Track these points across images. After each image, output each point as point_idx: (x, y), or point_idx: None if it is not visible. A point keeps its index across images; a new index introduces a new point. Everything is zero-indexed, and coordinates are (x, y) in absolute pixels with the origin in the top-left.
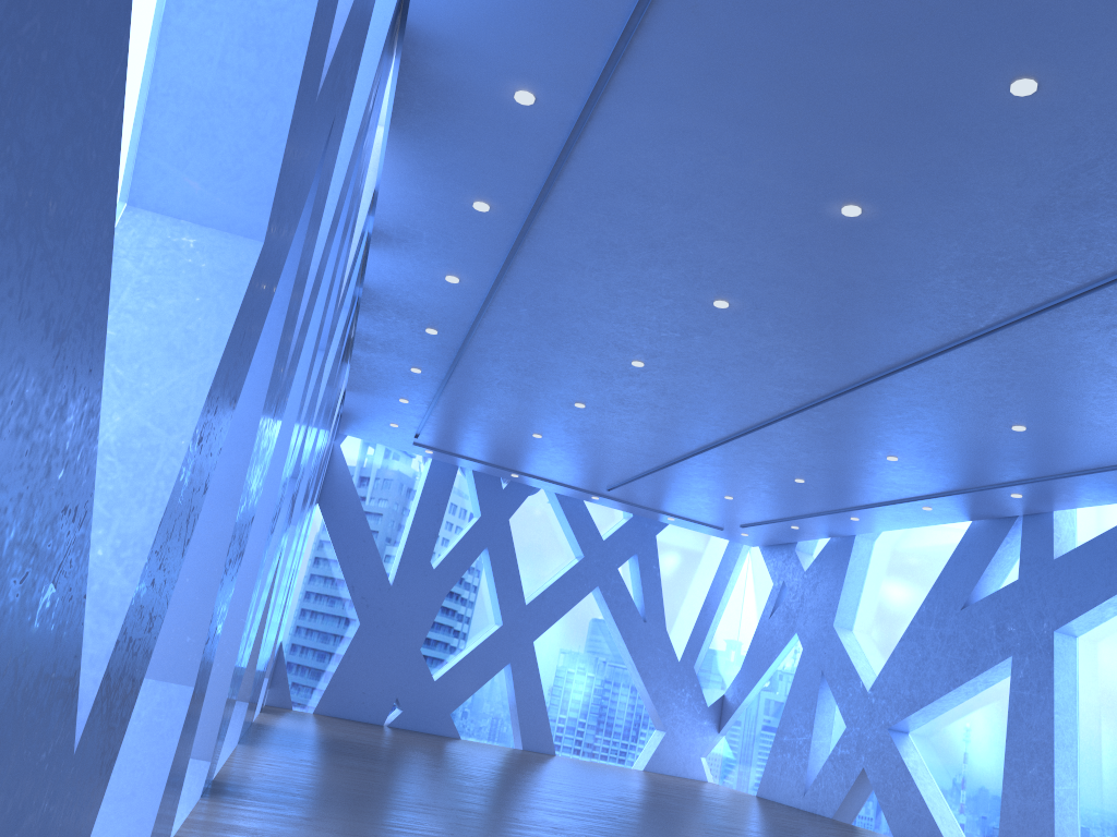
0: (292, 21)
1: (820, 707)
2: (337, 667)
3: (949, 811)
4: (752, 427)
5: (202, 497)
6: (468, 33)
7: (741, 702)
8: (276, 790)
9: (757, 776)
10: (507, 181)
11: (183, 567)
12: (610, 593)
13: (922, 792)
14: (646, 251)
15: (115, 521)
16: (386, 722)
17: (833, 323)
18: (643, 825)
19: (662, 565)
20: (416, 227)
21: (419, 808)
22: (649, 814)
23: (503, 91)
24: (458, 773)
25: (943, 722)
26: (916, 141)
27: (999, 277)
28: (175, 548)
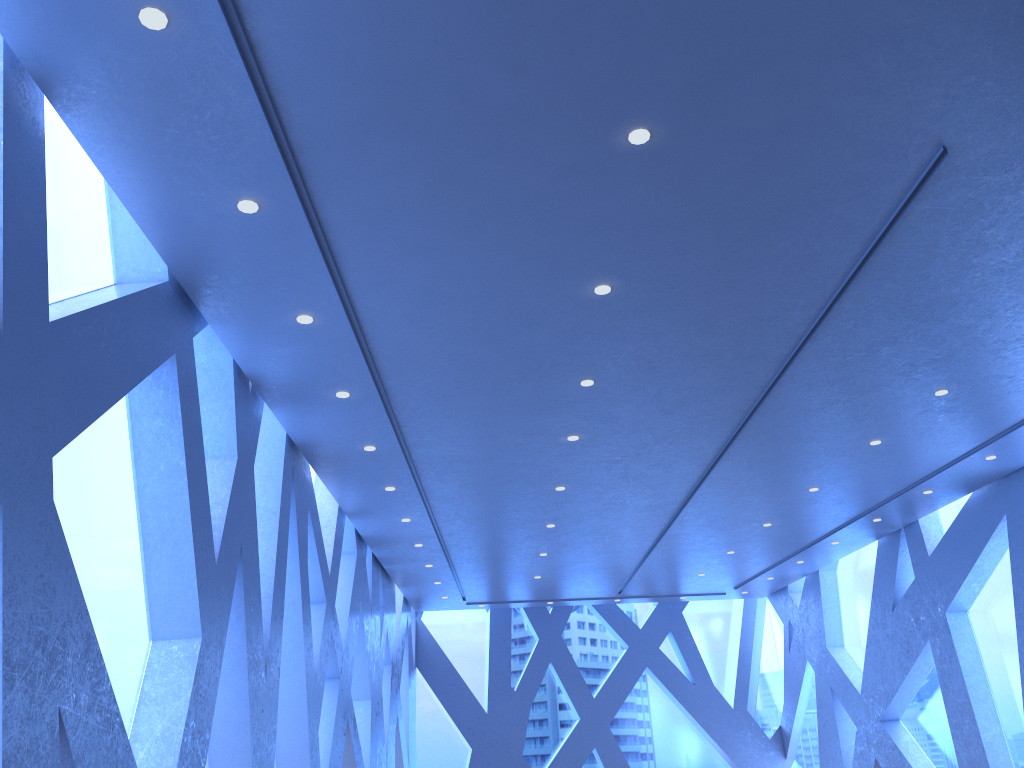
0: (188, 560)
1: (839, 716)
2: None
3: None
4: (659, 534)
5: (207, 739)
6: (323, 437)
7: (791, 728)
8: None
9: None
10: (393, 476)
11: (234, 763)
12: (658, 669)
13: (913, 766)
14: (493, 480)
15: (163, 763)
16: None
17: (631, 477)
18: None
19: (697, 633)
20: (365, 505)
21: None
22: None
23: (358, 448)
24: None
25: (915, 703)
26: (567, 409)
27: (686, 437)
28: (194, 764)
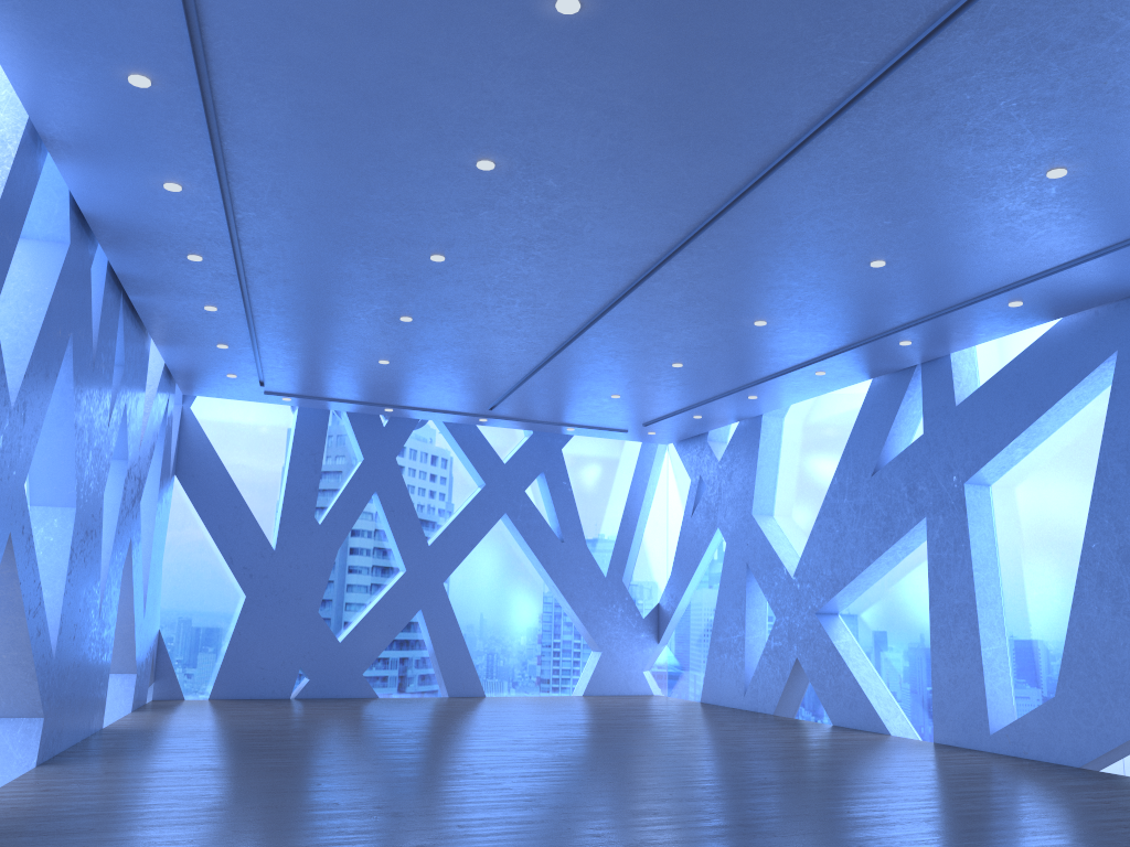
0: None
1: (750, 601)
2: (228, 646)
3: (885, 689)
4: (598, 313)
5: None
6: None
7: (675, 608)
8: (3, 832)
9: (702, 681)
10: (147, 38)
11: None
12: (520, 518)
13: (855, 674)
14: (363, 108)
15: None
16: (294, 694)
17: (622, 167)
18: (512, 776)
19: (575, 479)
20: (86, 124)
21: (203, 816)
22: (536, 757)
23: None
24: (323, 748)
25: (869, 597)
26: None
27: (780, 70)
28: None
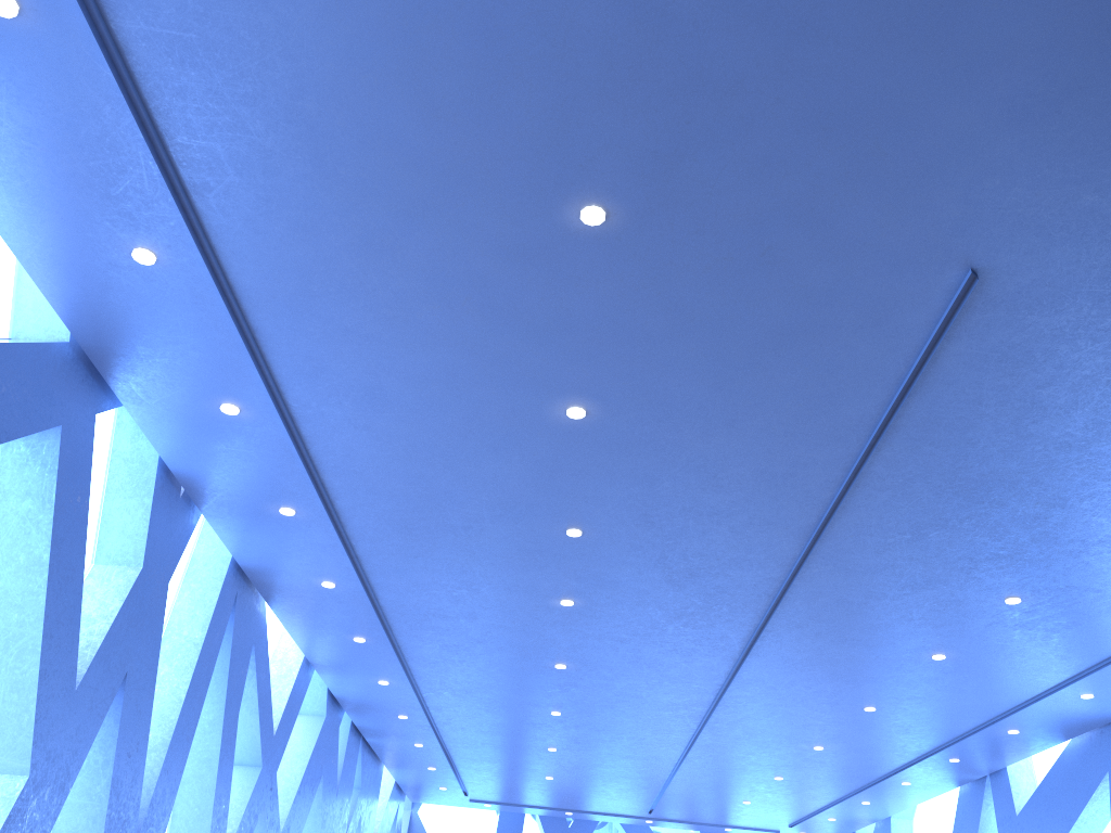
0: (30, 675)
1: None
2: None
3: None
4: (688, 743)
5: None
6: (273, 563)
7: None
8: None
9: None
10: (361, 624)
11: None
12: None
13: None
14: (479, 644)
15: None
16: None
17: (644, 664)
18: None
19: None
20: (334, 657)
21: None
22: None
23: (315, 583)
24: None
25: None
26: (555, 564)
27: (704, 619)
28: None
